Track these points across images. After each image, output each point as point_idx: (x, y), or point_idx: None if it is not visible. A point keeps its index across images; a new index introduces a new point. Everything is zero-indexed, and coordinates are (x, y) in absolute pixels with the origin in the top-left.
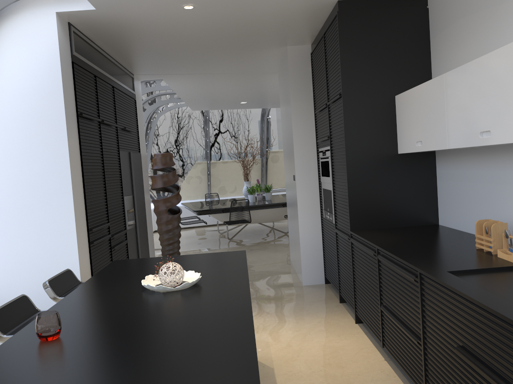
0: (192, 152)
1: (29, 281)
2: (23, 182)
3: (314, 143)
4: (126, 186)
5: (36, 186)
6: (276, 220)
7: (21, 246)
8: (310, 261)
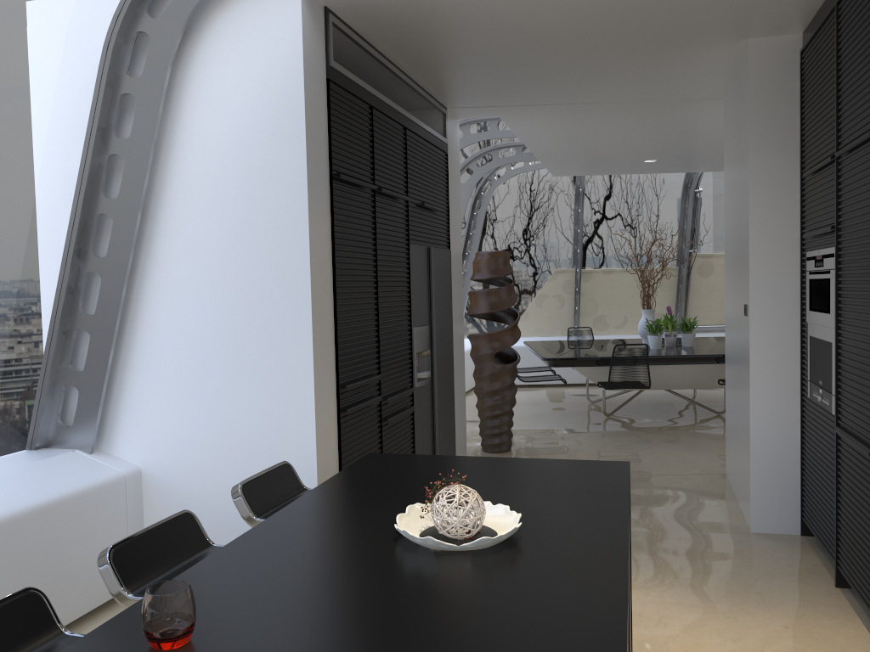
0: (549, 252)
1: (234, 469)
2: (234, 295)
3: (795, 240)
4: (418, 308)
5: (254, 303)
6: (700, 386)
7: (225, 407)
8: (771, 484)
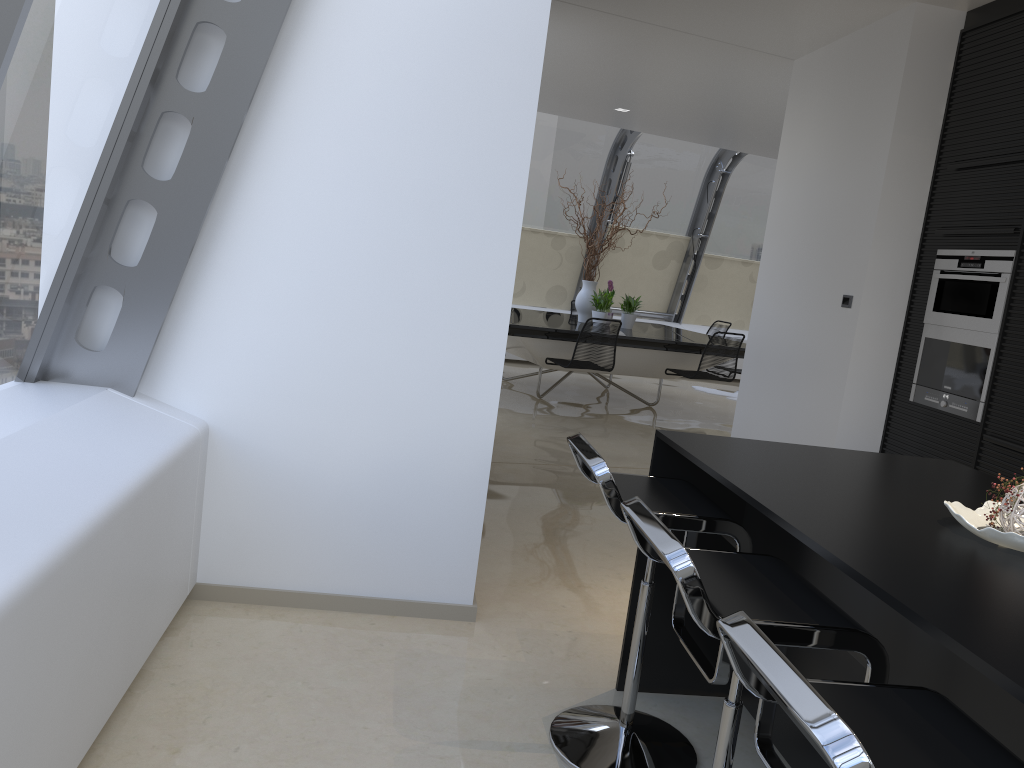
0: None
1: (368, 435)
2: (406, 189)
3: (916, 234)
4: None
5: (436, 206)
6: (640, 374)
7: (367, 348)
8: None
